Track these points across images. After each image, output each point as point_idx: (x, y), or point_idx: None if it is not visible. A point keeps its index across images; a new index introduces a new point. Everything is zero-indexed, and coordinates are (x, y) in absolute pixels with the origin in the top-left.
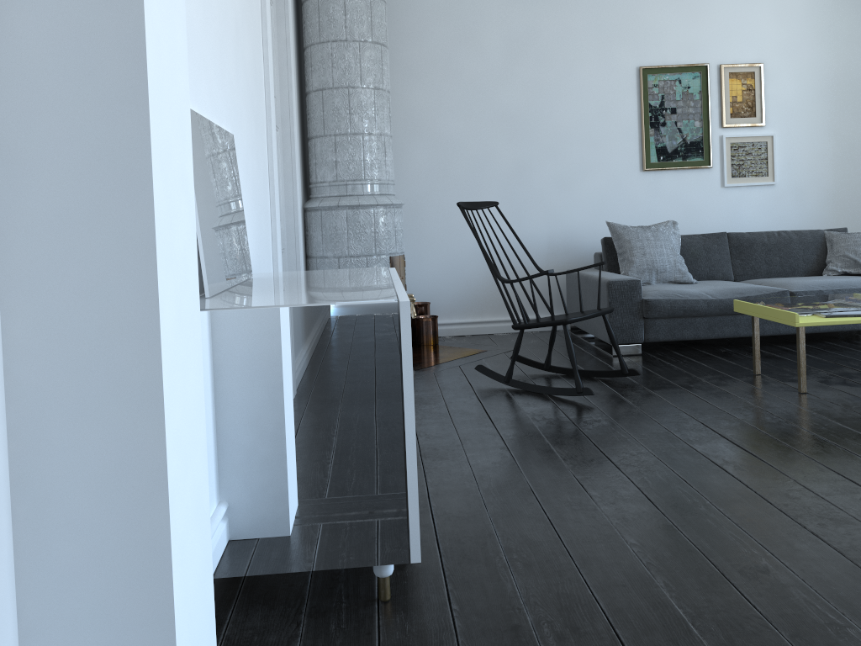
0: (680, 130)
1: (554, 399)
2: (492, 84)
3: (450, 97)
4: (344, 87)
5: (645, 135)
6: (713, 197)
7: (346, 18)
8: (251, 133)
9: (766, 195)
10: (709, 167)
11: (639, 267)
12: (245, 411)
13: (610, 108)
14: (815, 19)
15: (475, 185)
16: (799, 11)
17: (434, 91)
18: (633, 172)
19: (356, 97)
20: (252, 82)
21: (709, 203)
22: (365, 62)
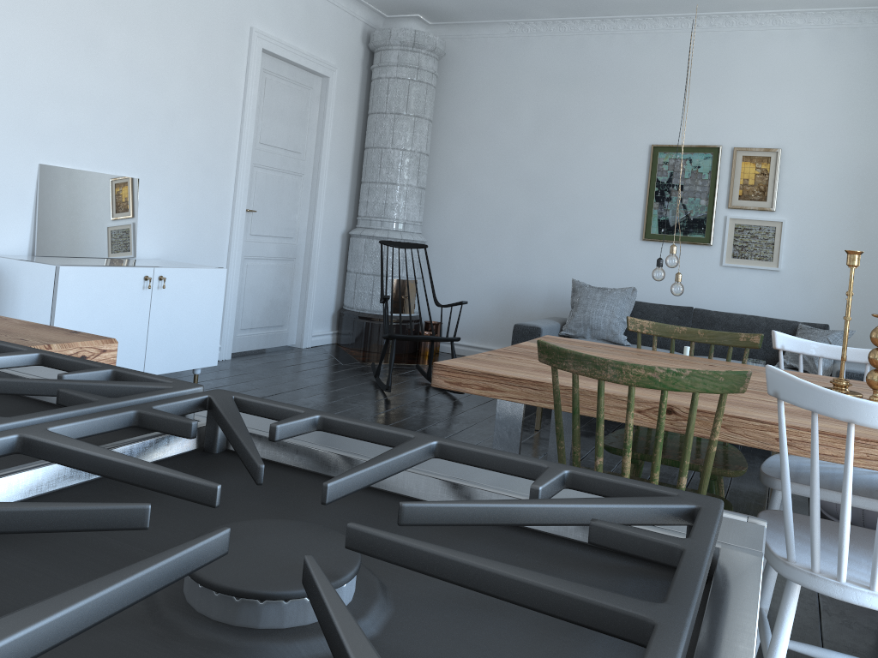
0: (685, 207)
1: (374, 391)
2: (520, 151)
3: (486, 159)
4: (379, 148)
5: (648, 208)
6: (710, 274)
7: (388, 96)
8: (191, 178)
9: (768, 280)
10: (708, 245)
11: (577, 321)
12: (3, 304)
13: (619, 180)
14: (849, 107)
15: (495, 234)
16: (831, 98)
17: (474, 153)
18: (633, 240)
19: (387, 156)
20: (204, 147)
21: (705, 279)
22: (397, 130)
